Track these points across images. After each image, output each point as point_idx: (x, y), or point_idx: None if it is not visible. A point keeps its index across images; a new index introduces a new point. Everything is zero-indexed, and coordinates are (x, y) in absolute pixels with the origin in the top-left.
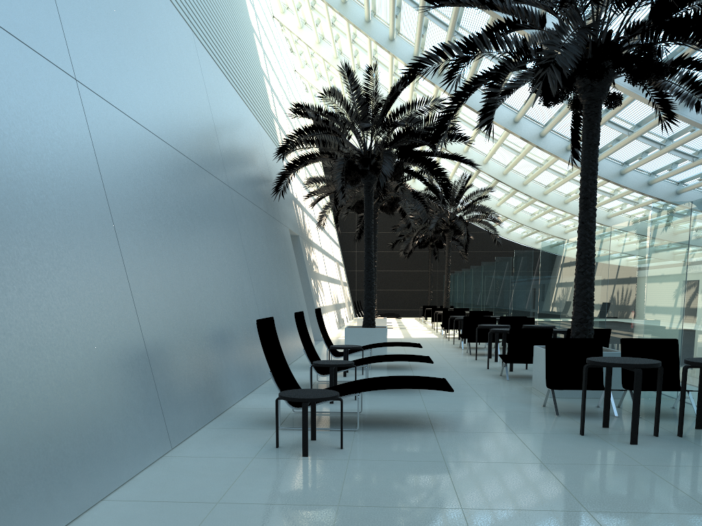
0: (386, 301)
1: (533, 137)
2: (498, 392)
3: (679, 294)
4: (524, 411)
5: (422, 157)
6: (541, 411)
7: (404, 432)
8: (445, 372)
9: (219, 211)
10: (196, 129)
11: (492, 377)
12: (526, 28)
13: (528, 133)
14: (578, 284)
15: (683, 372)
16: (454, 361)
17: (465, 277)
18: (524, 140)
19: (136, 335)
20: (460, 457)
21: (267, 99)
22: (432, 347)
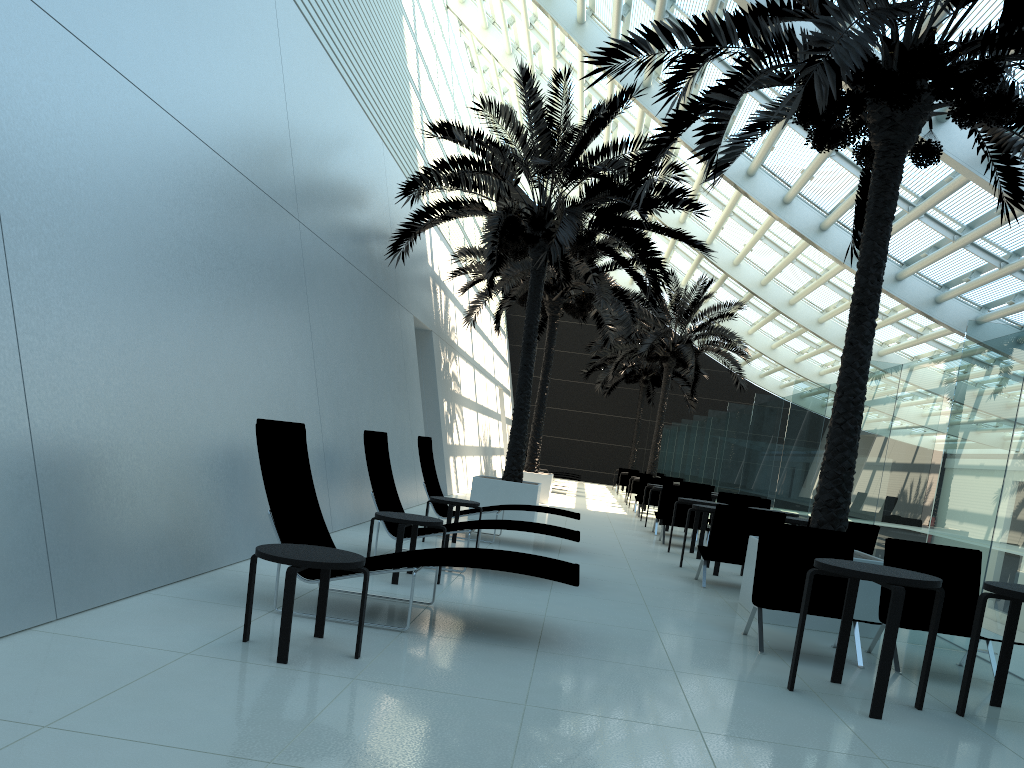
0: (569, 456)
1: (808, 229)
2: (678, 603)
3: (994, 479)
4: (708, 638)
5: (626, 228)
6: (736, 641)
7: (486, 645)
8: (609, 563)
9: (269, 253)
10: (245, 114)
11: (681, 579)
12: (799, 16)
13: (802, 221)
14: (832, 443)
15: (978, 604)
16: (632, 550)
17: (685, 432)
18: (795, 231)
19: (11, 409)
20: (557, 701)
21: (410, 118)
22: (609, 526)
